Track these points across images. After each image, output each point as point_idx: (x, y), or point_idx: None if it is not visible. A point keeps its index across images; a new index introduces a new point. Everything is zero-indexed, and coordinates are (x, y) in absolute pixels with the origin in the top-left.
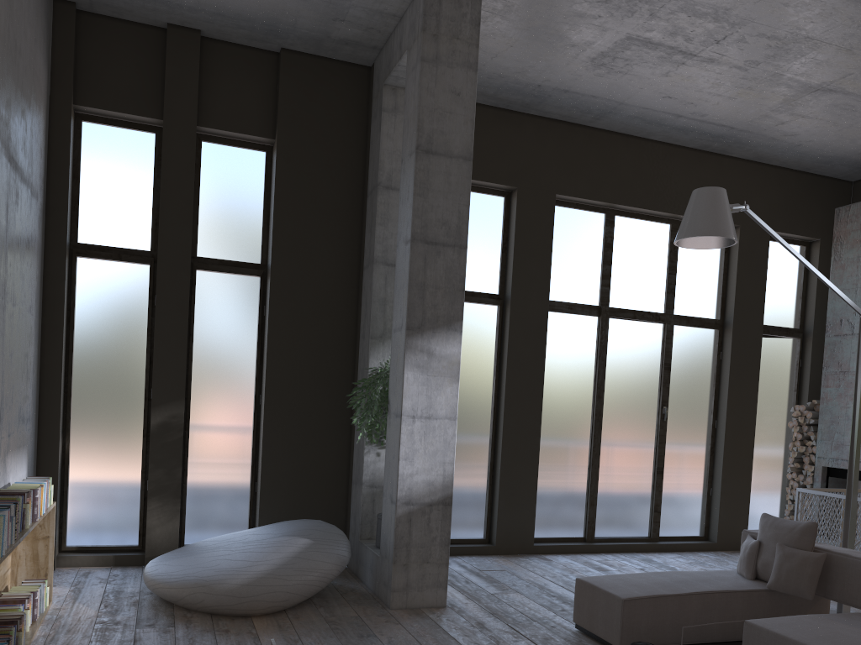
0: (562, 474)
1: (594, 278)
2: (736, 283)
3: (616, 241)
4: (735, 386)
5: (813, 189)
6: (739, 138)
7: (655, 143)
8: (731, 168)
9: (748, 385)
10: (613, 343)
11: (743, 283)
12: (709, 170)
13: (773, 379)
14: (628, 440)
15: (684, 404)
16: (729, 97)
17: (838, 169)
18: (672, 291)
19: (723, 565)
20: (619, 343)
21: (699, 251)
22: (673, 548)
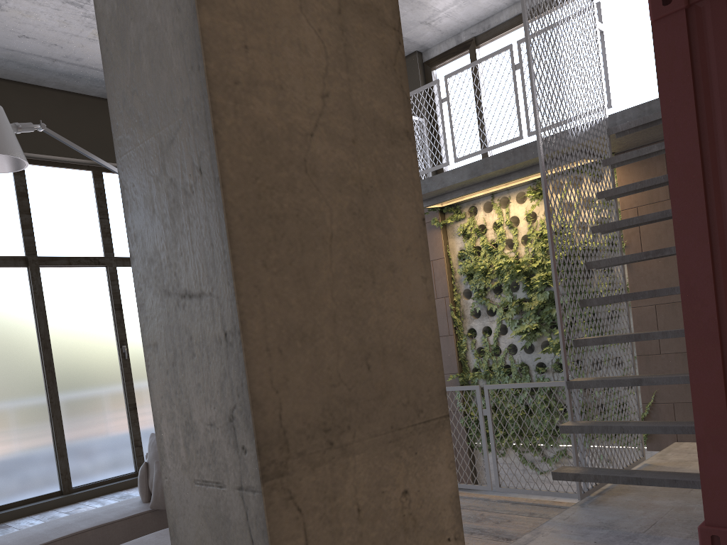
0: (20, 433)
1: (13, 228)
2: None
3: (32, 190)
4: None
5: None
6: None
7: (52, 90)
8: None
9: None
10: (52, 292)
11: None
12: None
13: None
14: (92, 384)
15: None
16: (89, 39)
17: None
18: (108, 235)
19: None
20: (59, 291)
21: None
22: None
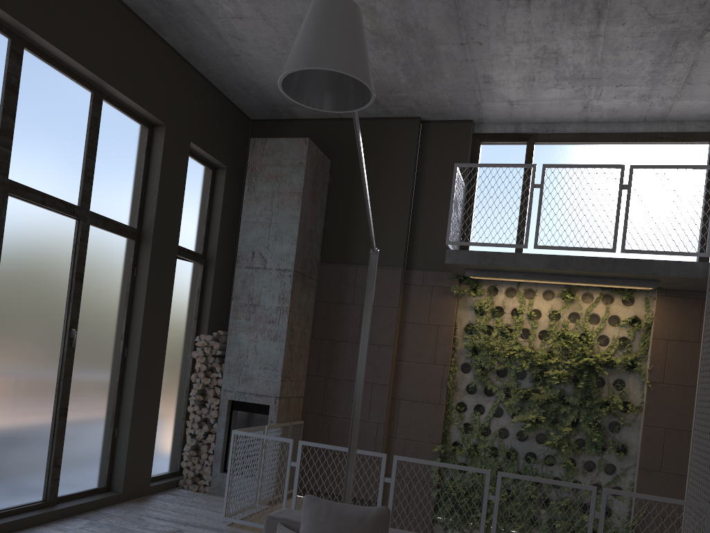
0: None
1: None
2: (159, 190)
3: (23, 87)
4: (150, 310)
5: (225, 113)
6: (186, 16)
7: None
8: (163, 53)
9: (162, 310)
10: (11, 234)
11: (165, 192)
12: (142, 43)
13: (179, 304)
14: (24, 372)
15: (95, 326)
16: None
17: (250, 100)
18: (90, 181)
19: (149, 527)
20: (19, 234)
21: (120, 140)
22: (76, 511)
